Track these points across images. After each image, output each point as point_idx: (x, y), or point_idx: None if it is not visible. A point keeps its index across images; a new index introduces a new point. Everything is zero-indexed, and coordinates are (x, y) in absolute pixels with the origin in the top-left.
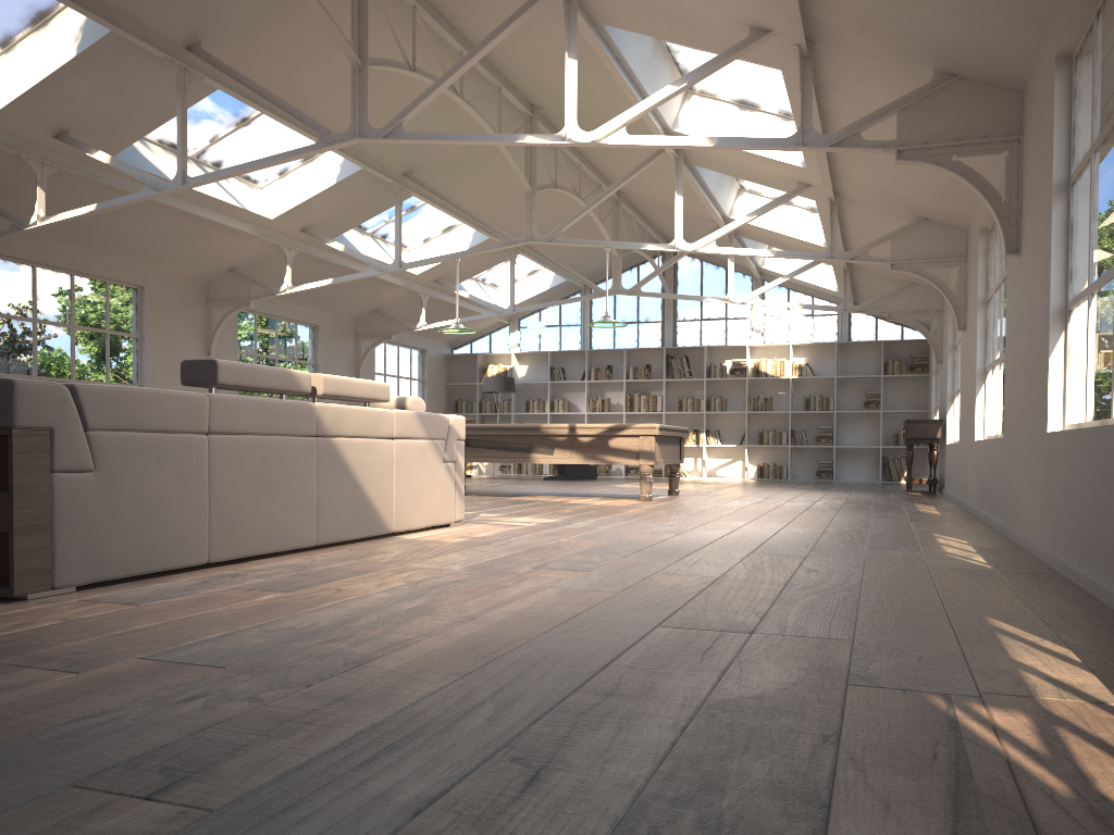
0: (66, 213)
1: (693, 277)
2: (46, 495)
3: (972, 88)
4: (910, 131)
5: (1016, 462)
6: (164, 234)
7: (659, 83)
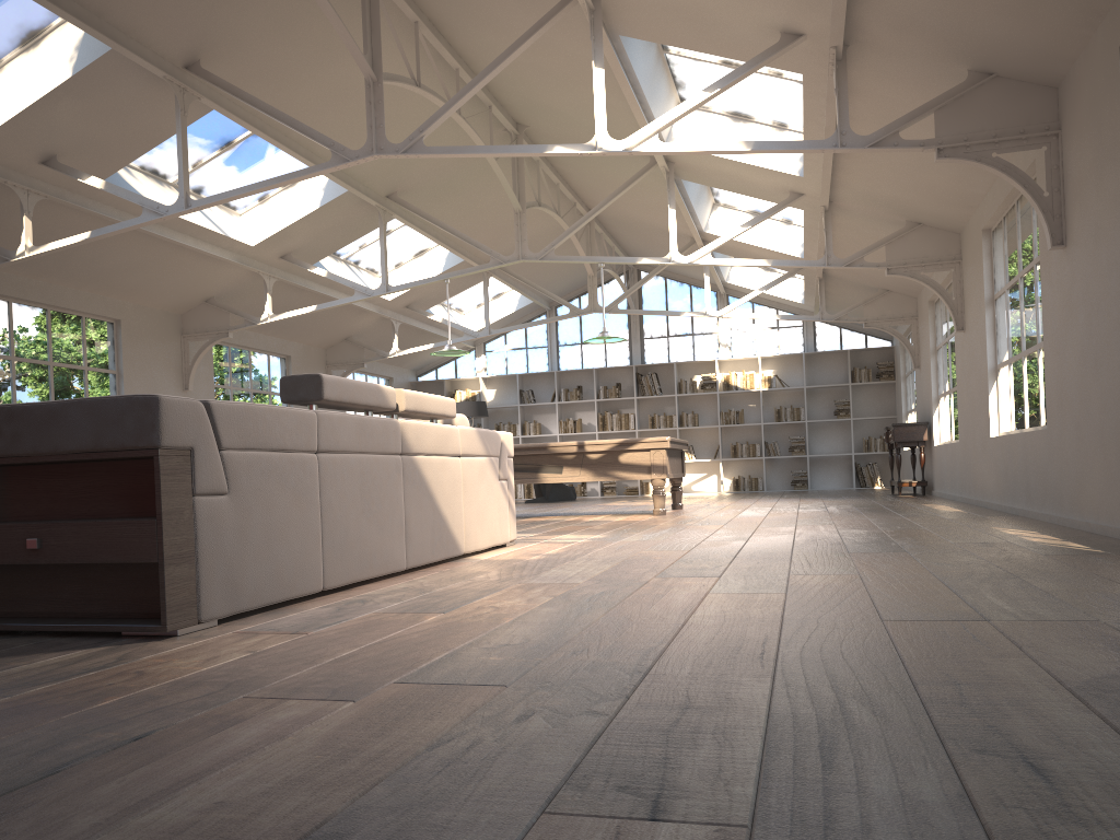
0: (57, 242)
1: (658, 295)
2: (189, 520)
3: (1007, 86)
4: (948, 129)
5: (1075, 451)
6: (143, 264)
7: (659, 95)
